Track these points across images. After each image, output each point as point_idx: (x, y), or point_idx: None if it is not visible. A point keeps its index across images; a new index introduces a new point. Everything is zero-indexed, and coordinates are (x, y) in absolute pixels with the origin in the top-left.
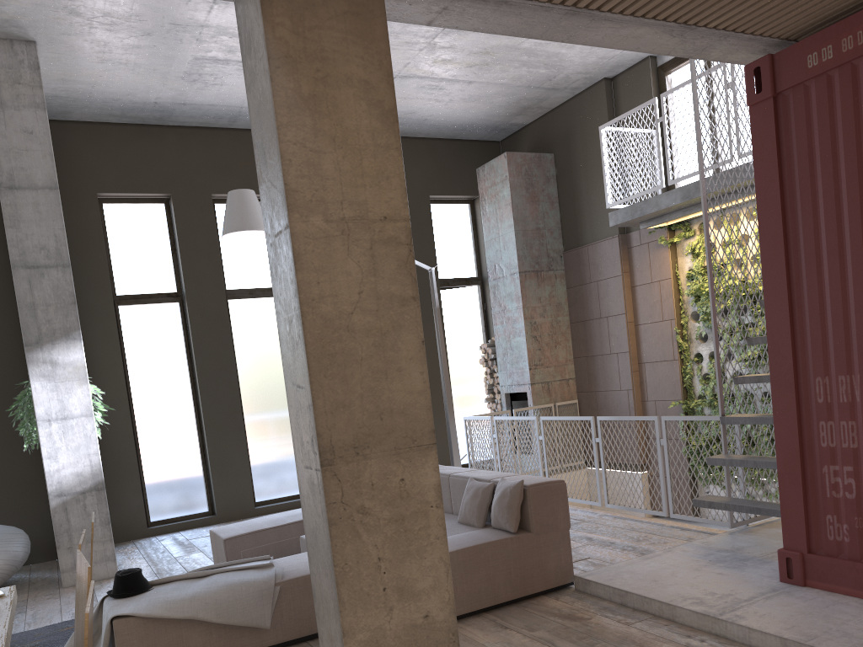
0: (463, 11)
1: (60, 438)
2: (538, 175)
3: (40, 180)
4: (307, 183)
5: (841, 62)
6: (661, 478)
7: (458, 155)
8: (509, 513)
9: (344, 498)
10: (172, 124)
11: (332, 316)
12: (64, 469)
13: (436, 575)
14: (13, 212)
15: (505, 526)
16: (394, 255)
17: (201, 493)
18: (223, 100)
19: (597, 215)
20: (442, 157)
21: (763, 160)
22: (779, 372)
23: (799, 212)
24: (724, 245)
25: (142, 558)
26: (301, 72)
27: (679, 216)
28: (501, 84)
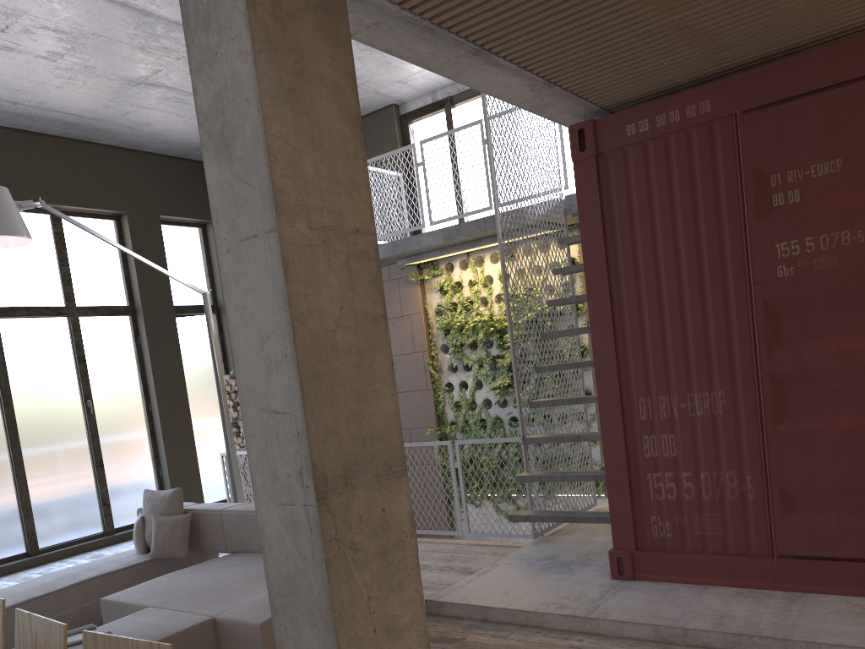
0: (389, 30)
1: None
2: None
3: None
4: (291, 184)
5: (656, 135)
6: (456, 499)
7: (188, 175)
8: None
9: (337, 534)
10: None
11: (319, 333)
12: None
13: (413, 608)
14: None
15: None
16: (366, 271)
17: None
18: None
19: None
20: (172, 176)
21: (588, 209)
22: (606, 394)
23: (620, 257)
24: (470, 284)
25: None
26: (281, 62)
27: (437, 255)
28: None
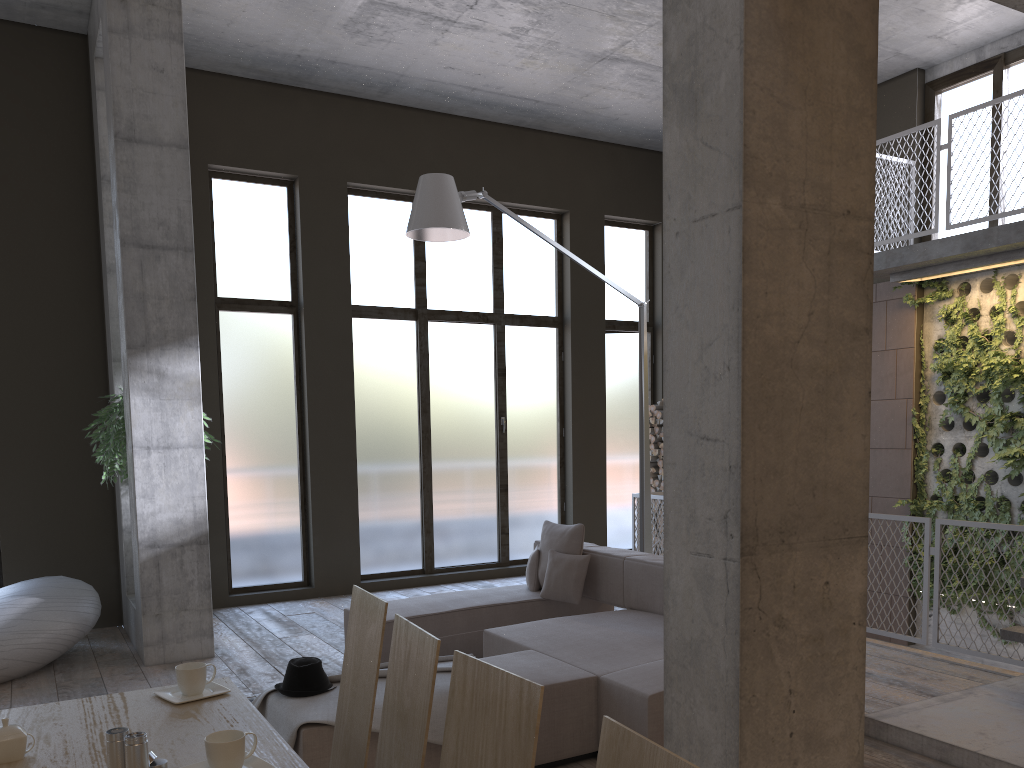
0: None
1: (159, 472)
2: None
3: (166, 135)
4: (768, 148)
5: None
6: (924, 596)
7: (642, 168)
8: None
9: (761, 602)
10: (308, 87)
11: (776, 343)
12: (161, 513)
13: (847, 720)
14: (129, 172)
15: None
16: (852, 267)
17: (296, 557)
18: (383, 63)
19: None
20: (624, 169)
21: None
22: None
23: None
24: (992, 313)
25: (234, 634)
26: None
27: (949, 270)
28: None
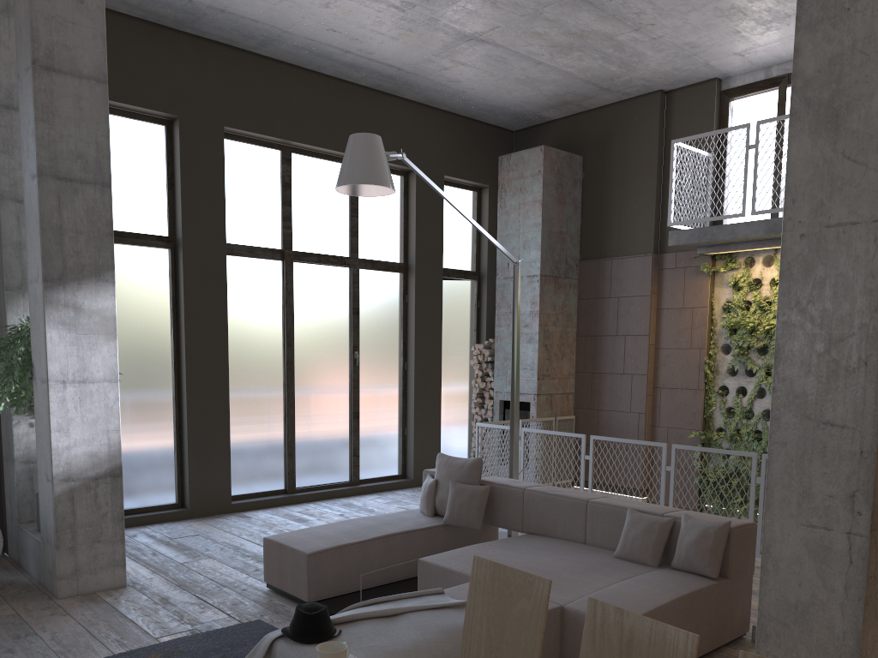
0: None
1: (75, 406)
2: (568, 176)
3: (85, 67)
4: None
5: None
6: (750, 516)
7: (475, 137)
8: (712, 556)
9: (875, 571)
10: (189, 31)
11: None
12: (76, 447)
13: None
14: (47, 102)
15: (701, 570)
16: None
17: (170, 480)
18: (271, 18)
19: (628, 229)
20: (461, 137)
21: None
22: None
23: None
24: (772, 283)
25: (131, 560)
26: None
27: (748, 247)
28: (565, 72)
